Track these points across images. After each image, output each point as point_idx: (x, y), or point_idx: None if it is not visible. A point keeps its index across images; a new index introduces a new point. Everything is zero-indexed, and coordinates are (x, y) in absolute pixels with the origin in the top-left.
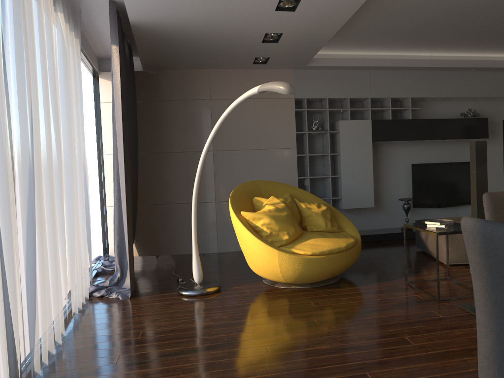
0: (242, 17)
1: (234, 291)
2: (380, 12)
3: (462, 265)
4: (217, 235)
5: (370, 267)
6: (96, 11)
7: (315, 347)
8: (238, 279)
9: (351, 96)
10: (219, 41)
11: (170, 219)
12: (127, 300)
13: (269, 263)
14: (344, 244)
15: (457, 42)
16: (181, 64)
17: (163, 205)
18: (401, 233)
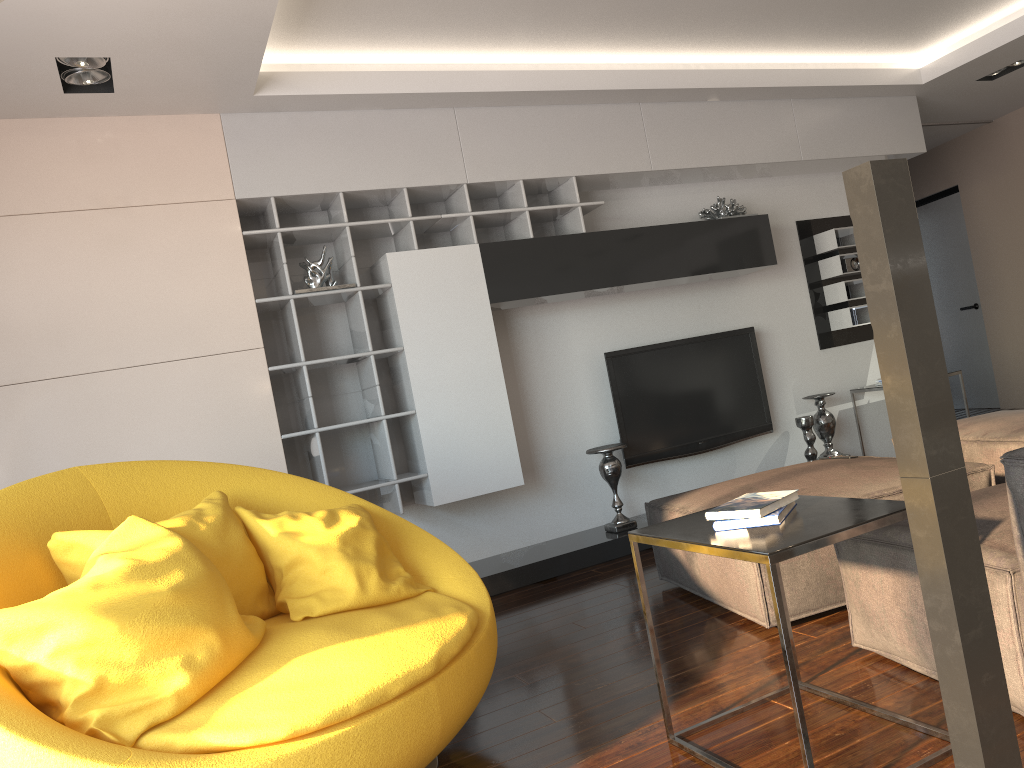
0: None
1: None
2: None
3: (812, 618)
4: None
5: (540, 691)
6: None
7: None
8: None
9: (411, 183)
10: None
11: None
12: None
13: None
14: (428, 650)
15: (673, 8)
16: None
17: None
18: (610, 542)
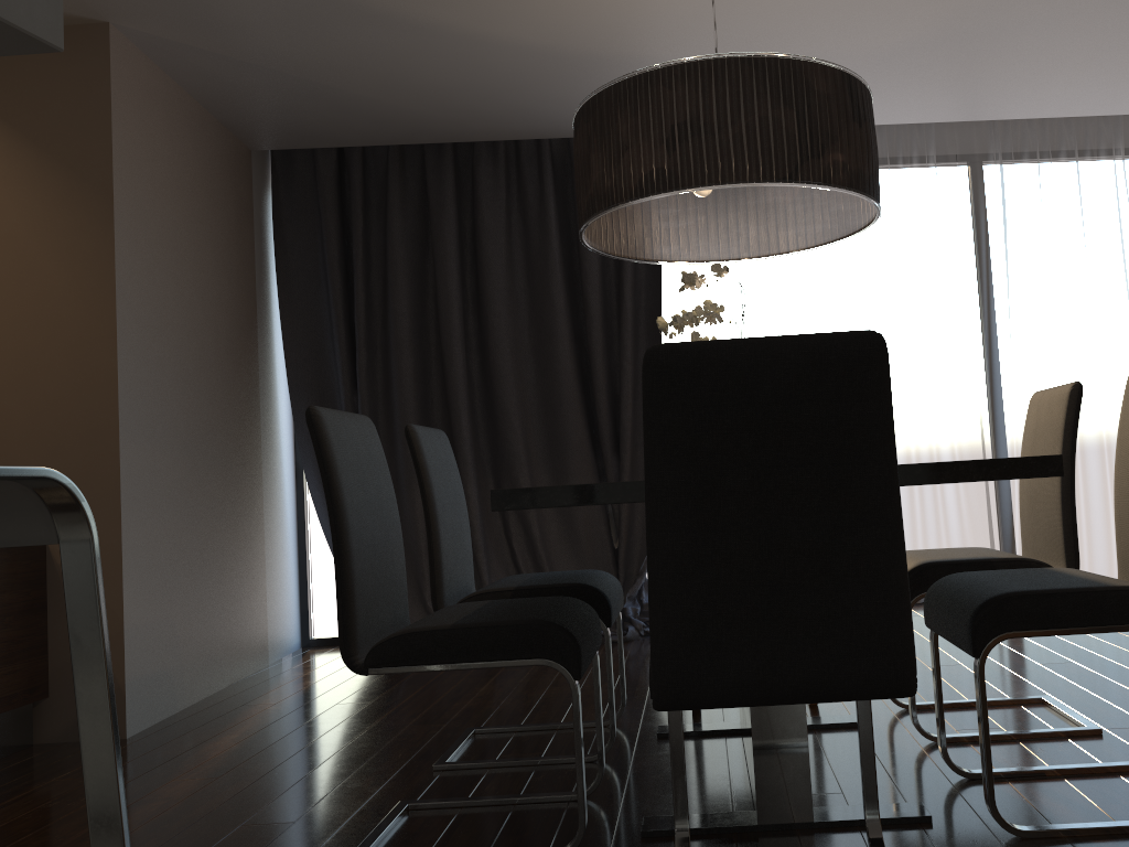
0: None
1: None
2: None
3: None
4: None
5: None
6: None
7: None
8: None
9: None
10: None
11: None
12: None
13: None
14: None
15: None
16: None
17: None
18: None
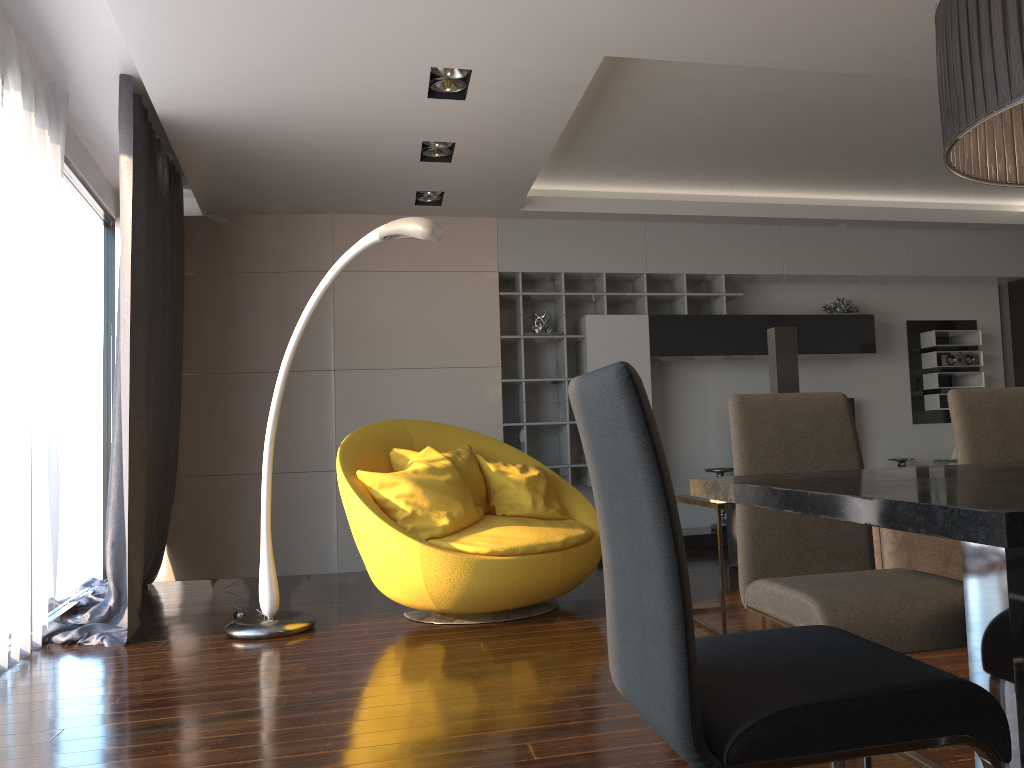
0: (370, 109)
1: (340, 630)
2: (637, 108)
3: None
4: (337, 536)
5: None
6: (98, 95)
7: (451, 709)
8: (358, 612)
9: (608, 270)
10: (339, 157)
11: (244, 506)
12: (118, 648)
13: (404, 569)
14: (560, 537)
15: (800, 171)
16: (276, 202)
17: (231, 477)
18: (709, 535)
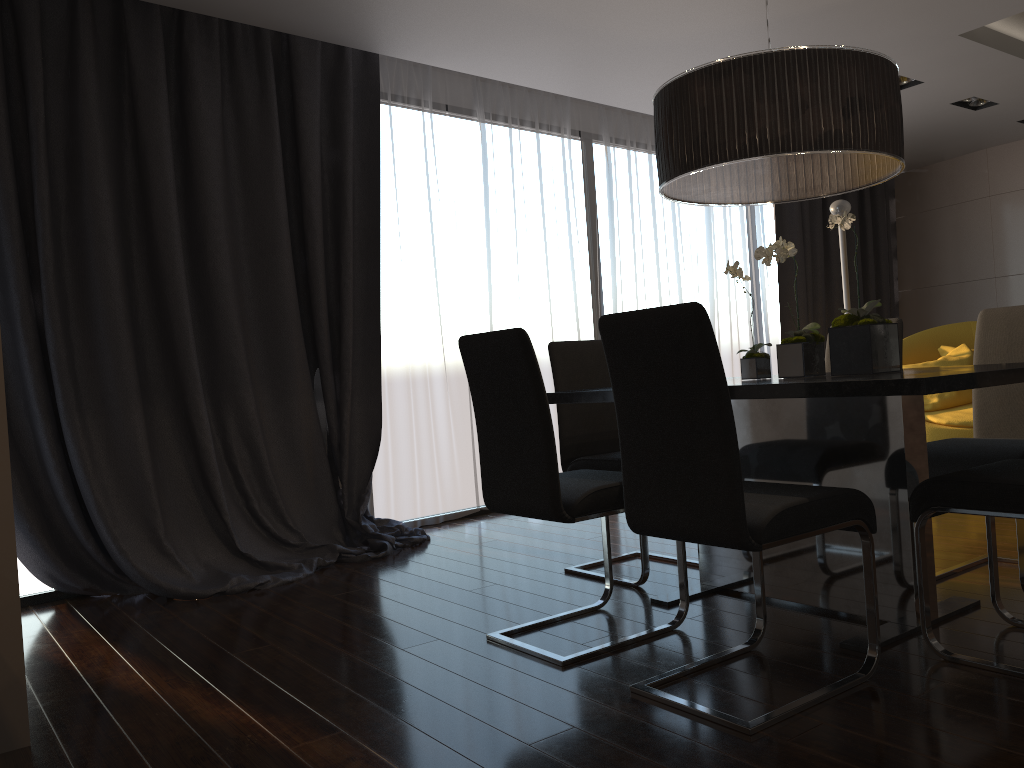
0: None
1: None
2: None
3: None
4: None
5: None
6: None
7: None
8: None
9: None
10: (916, 126)
11: None
12: None
13: None
14: None
15: None
16: (934, 154)
17: None
18: None
